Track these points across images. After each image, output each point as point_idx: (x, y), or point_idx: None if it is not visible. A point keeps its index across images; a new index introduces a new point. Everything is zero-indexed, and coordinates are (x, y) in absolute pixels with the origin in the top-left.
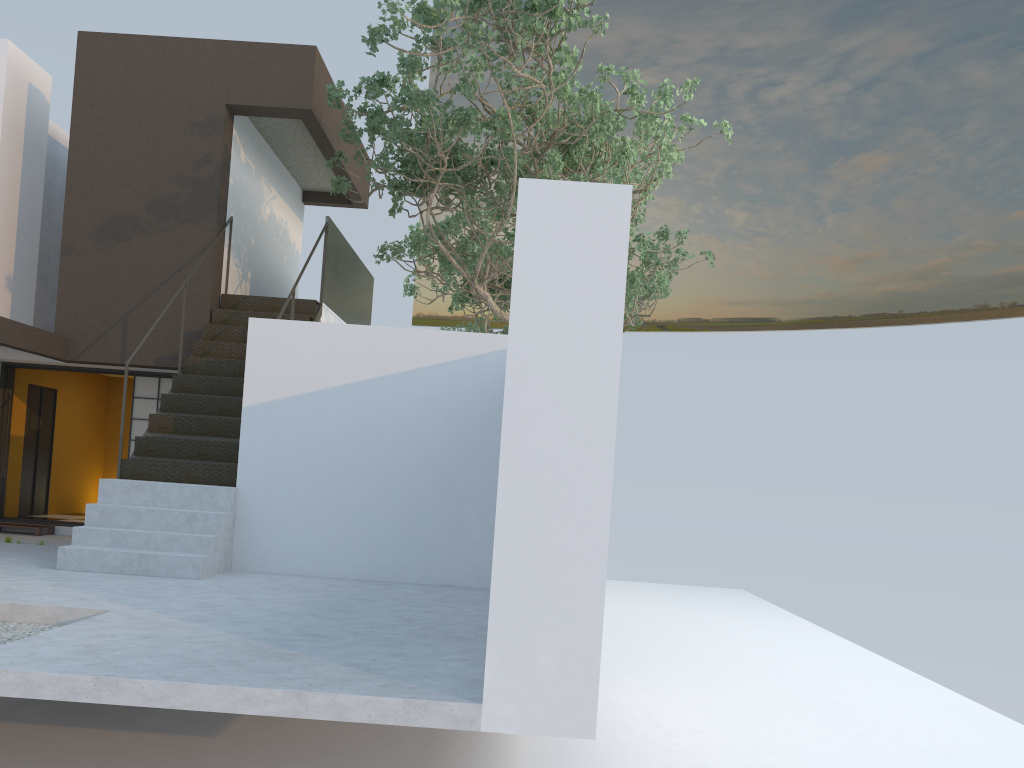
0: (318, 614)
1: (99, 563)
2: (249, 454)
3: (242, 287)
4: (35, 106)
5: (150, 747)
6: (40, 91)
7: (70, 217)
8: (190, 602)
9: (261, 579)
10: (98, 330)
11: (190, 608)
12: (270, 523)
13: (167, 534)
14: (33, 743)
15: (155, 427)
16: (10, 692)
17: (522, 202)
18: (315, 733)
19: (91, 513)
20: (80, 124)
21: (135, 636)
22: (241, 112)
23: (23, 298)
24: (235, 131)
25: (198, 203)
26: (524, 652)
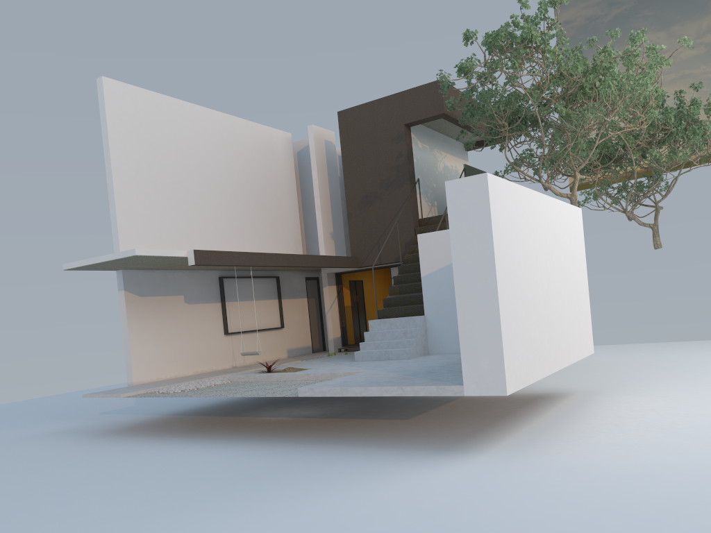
0: (443, 366)
1: (370, 357)
2: (427, 299)
3: (432, 211)
4: (329, 149)
5: (382, 423)
6: (330, 141)
7: (348, 200)
8: (395, 366)
9: (437, 356)
10: (368, 250)
11: (393, 368)
12: (442, 330)
13: (395, 341)
14: (343, 423)
15: (391, 293)
16: (318, 395)
17: (447, 190)
18: (450, 417)
19: (366, 336)
20: (345, 155)
21: (363, 377)
22: (413, 124)
23: (339, 241)
24: (412, 134)
25: (400, 177)
26: (475, 364)
